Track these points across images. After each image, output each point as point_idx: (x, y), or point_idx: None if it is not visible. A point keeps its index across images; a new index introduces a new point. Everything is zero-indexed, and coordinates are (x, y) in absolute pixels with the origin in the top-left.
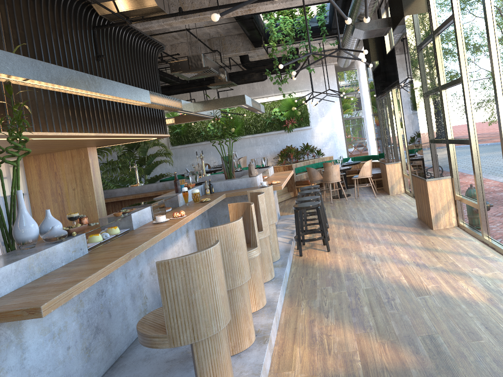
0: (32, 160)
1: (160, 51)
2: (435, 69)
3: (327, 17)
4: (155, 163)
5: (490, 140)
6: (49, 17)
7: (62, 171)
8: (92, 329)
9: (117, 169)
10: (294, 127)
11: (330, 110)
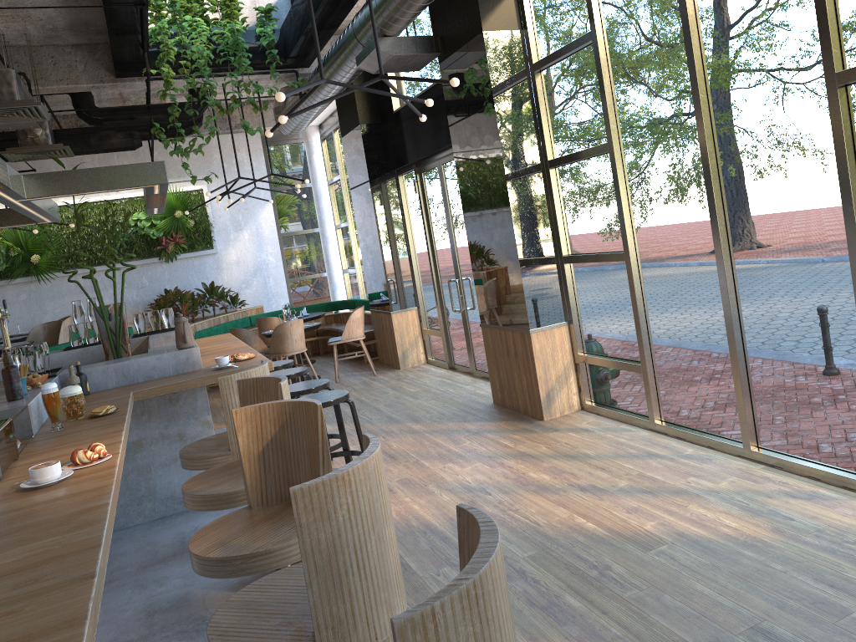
0: None
1: None
2: (536, 132)
3: (278, 33)
4: None
5: (678, 249)
6: None
7: None
8: None
9: None
10: (180, 252)
11: (254, 218)
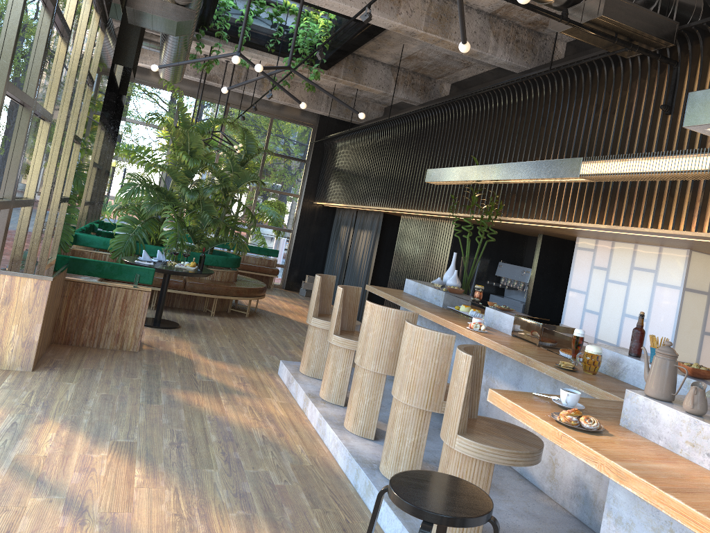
0: None
1: None
2: None
3: None
4: None
5: None
6: (596, 96)
7: None
8: None
9: None
10: None
11: None
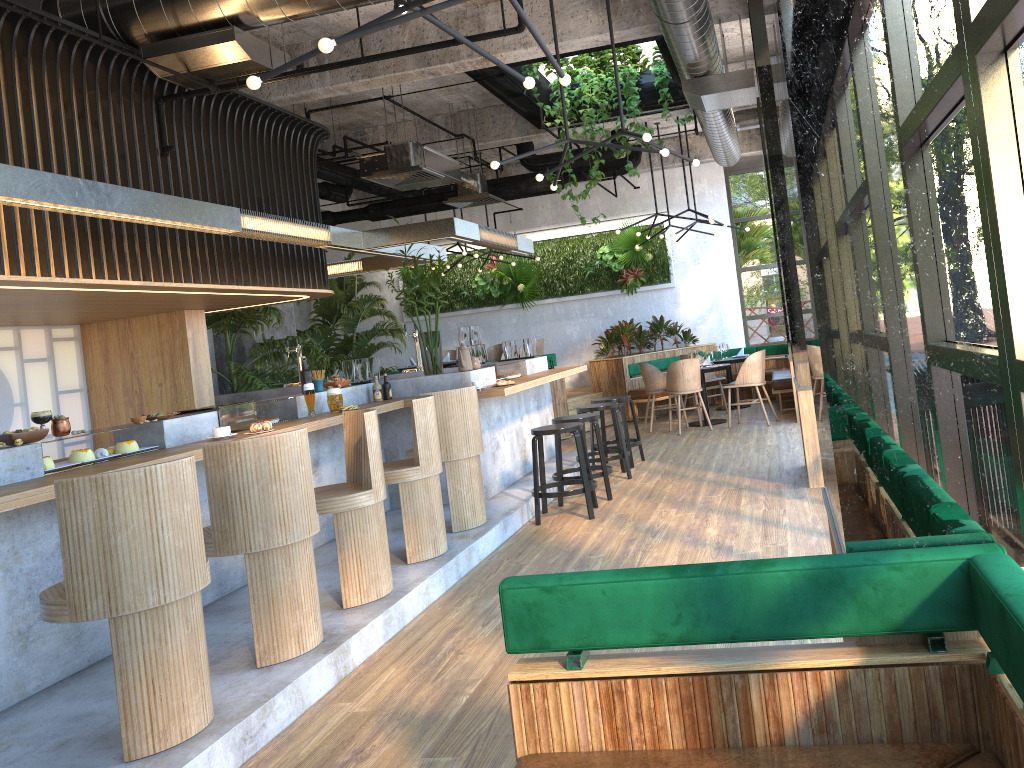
0: (95, 330)
1: (321, 138)
2: None
3: None
4: (369, 347)
5: None
6: (58, 84)
7: (142, 352)
8: (37, 603)
9: (283, 355)
10: (640, 285)
11: (712, 252)
